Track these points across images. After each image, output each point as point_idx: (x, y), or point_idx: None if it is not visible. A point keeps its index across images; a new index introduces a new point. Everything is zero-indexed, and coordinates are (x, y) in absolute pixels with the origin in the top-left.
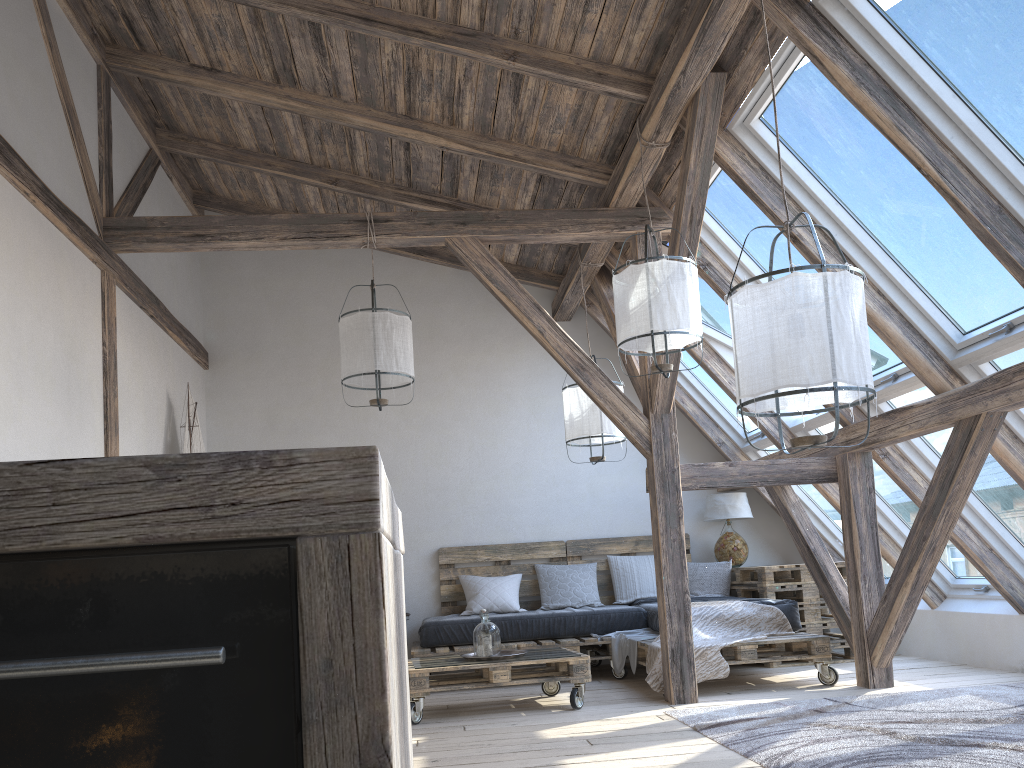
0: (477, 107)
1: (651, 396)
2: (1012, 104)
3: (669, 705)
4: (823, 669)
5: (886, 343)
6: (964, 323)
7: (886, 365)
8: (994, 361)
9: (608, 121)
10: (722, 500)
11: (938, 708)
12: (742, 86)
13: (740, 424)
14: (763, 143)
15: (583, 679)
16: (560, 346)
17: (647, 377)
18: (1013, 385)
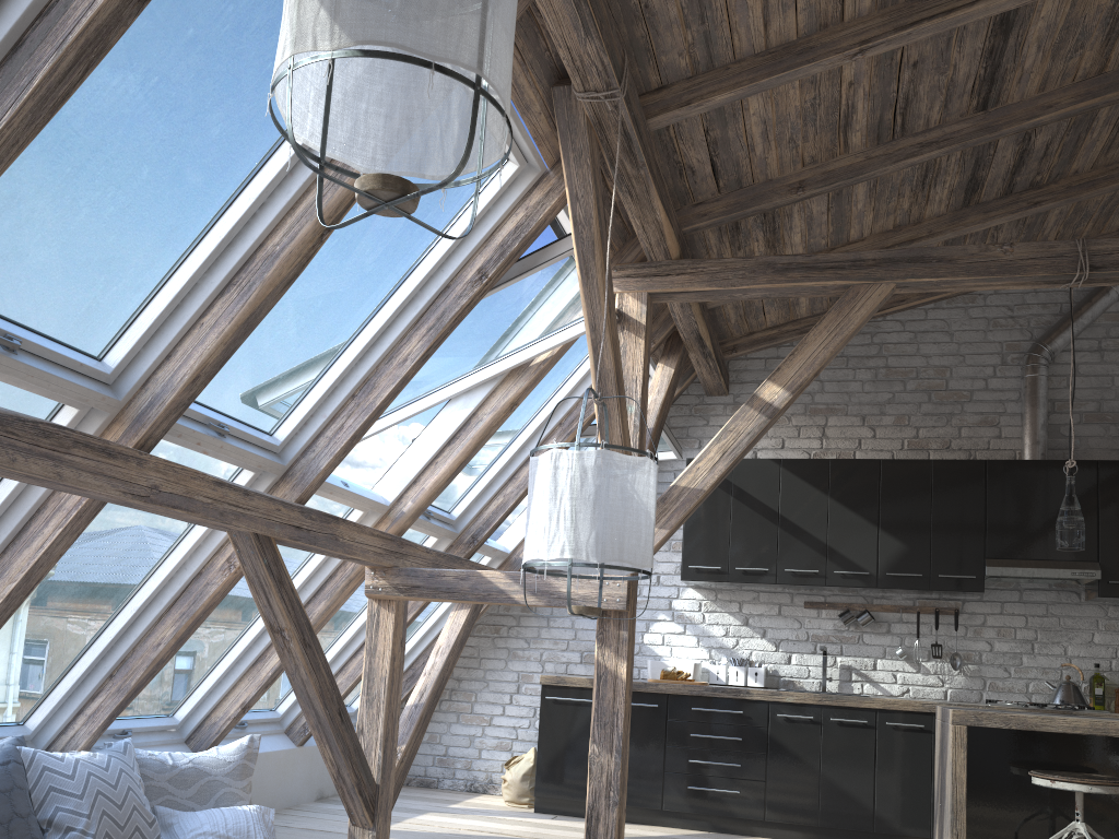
0: None
1: None
2: None
3: None
4: None
5: None
6: None
7: None
8: None
9: None
10: None
11: None
12: None
13: None
14: None
15: None
16: None
17: None
18: (70, 458)
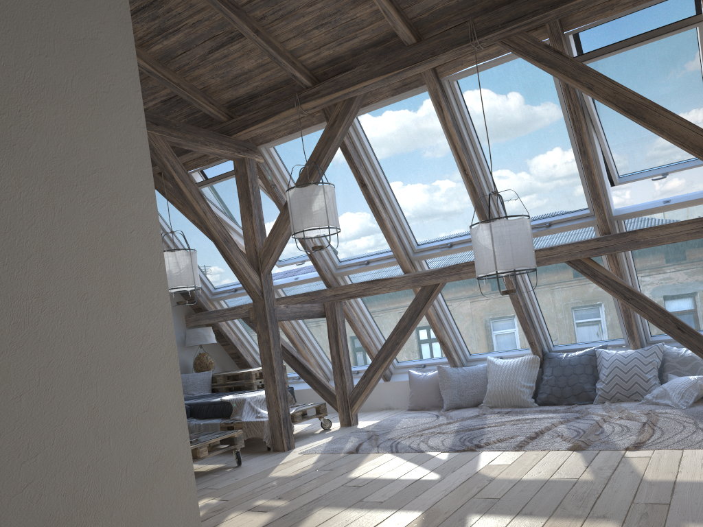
0: (177, 44)
1: (261, 263)
2: (501, 153)
3: (285, 452)
4: (324, 421)
5: (390, 245)
6: (421, 240)
7: (359, 256)
8: (427, 259)
9: (257, 85)
10: (202, 332)
11: (414, 424)
12: (369, 100)
13: (211, 283)
14: (356, 130)
15: (242, 445)
16: (215, 224)
17: (258, 250)
18: (463, 271)
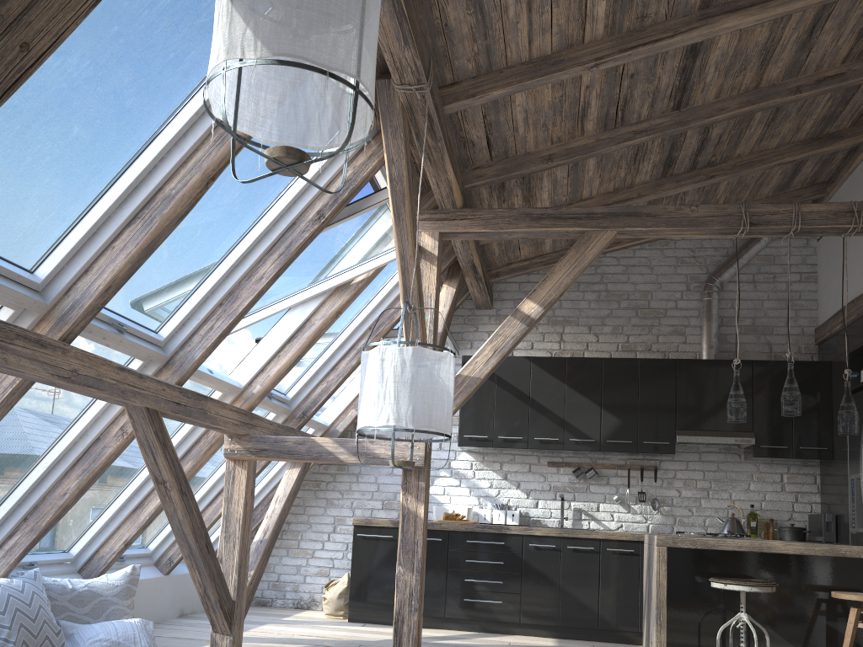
0: None
1: None
2: None
3: None
4: None
5: None
6: None
7: None
8: None
9: None
10: None
11: None
12: None
13: None
14: None
15: None
16: None
17: None
18: (13, 347)
